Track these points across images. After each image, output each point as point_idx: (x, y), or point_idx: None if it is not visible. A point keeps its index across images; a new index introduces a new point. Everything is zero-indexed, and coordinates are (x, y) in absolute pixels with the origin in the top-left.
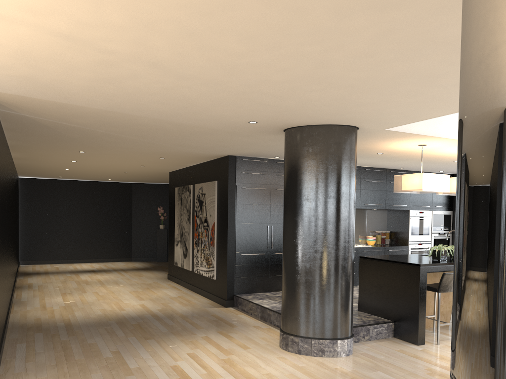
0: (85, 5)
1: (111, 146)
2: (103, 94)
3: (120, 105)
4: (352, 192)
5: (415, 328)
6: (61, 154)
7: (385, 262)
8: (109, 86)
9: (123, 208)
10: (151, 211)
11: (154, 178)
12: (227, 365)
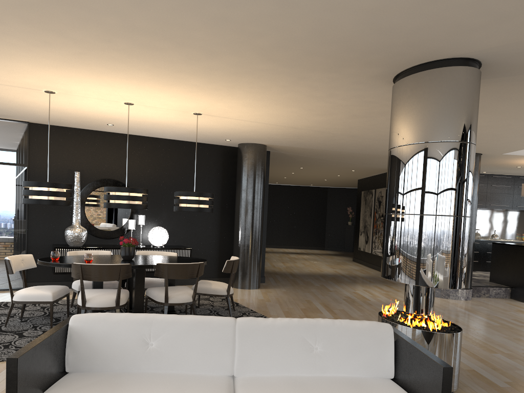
0: (328, 125)
1: (321, 164)
2: (325, 144)
3: (332, 148)
4: (474, 195)
5: (523, 291)
6: (287, 169)
7: (507, 246)
8: (329, 142)
9: (320, 208)
10: (342, 210)
11: (346, 184)
12: (385, 295)
